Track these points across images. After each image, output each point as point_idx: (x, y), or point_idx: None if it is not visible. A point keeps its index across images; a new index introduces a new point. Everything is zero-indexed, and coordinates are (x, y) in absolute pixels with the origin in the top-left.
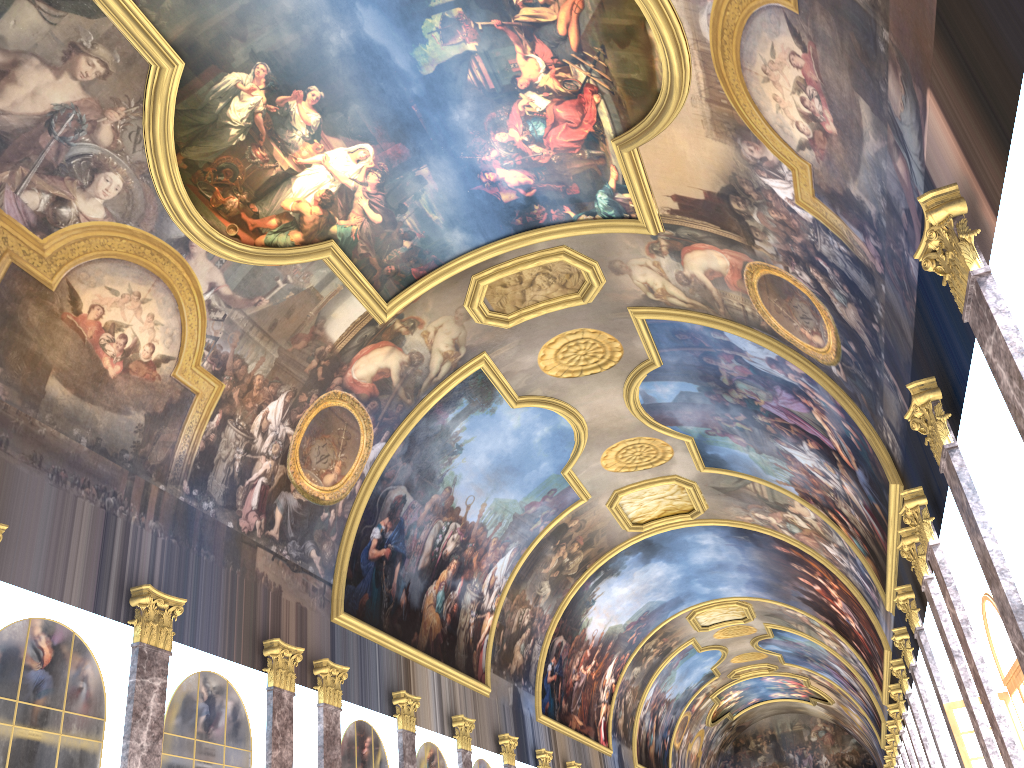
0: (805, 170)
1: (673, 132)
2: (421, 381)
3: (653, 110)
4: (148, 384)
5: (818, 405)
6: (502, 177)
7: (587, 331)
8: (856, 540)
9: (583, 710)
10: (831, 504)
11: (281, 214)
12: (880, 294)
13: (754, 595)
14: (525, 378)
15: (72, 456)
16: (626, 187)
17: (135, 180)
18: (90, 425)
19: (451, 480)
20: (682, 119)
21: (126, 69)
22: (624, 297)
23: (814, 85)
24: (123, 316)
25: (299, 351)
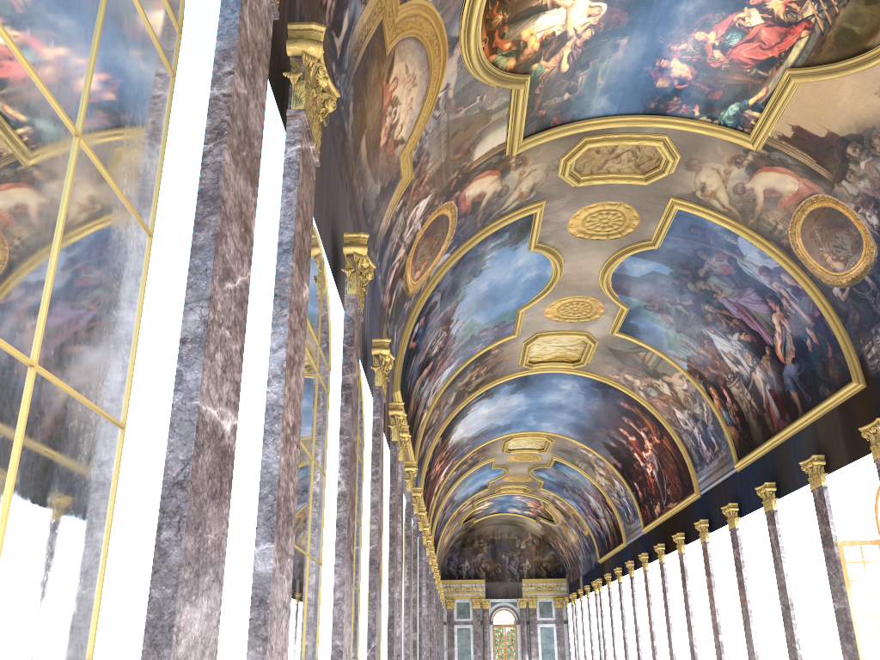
0: None
1: (845, 80)
2: (494, 211)
3: (851, 60)
4: (389, 160)
5: (786, 311)
6: (672, 67)
7: (623, 206)
8: (727, 412)
9: (428, 498)
10: (720, 382)
11: (515, 41)
12: None
13: (564, 434)
14: (552, 229)
15: (357, 211)
16: (761, 107)
17: None
18: (365, 186)
19: (461, 297)
20: (864, 74)
21: None
22: (675, 188)
23: None
24: (401, 94)
25: (454, 161)
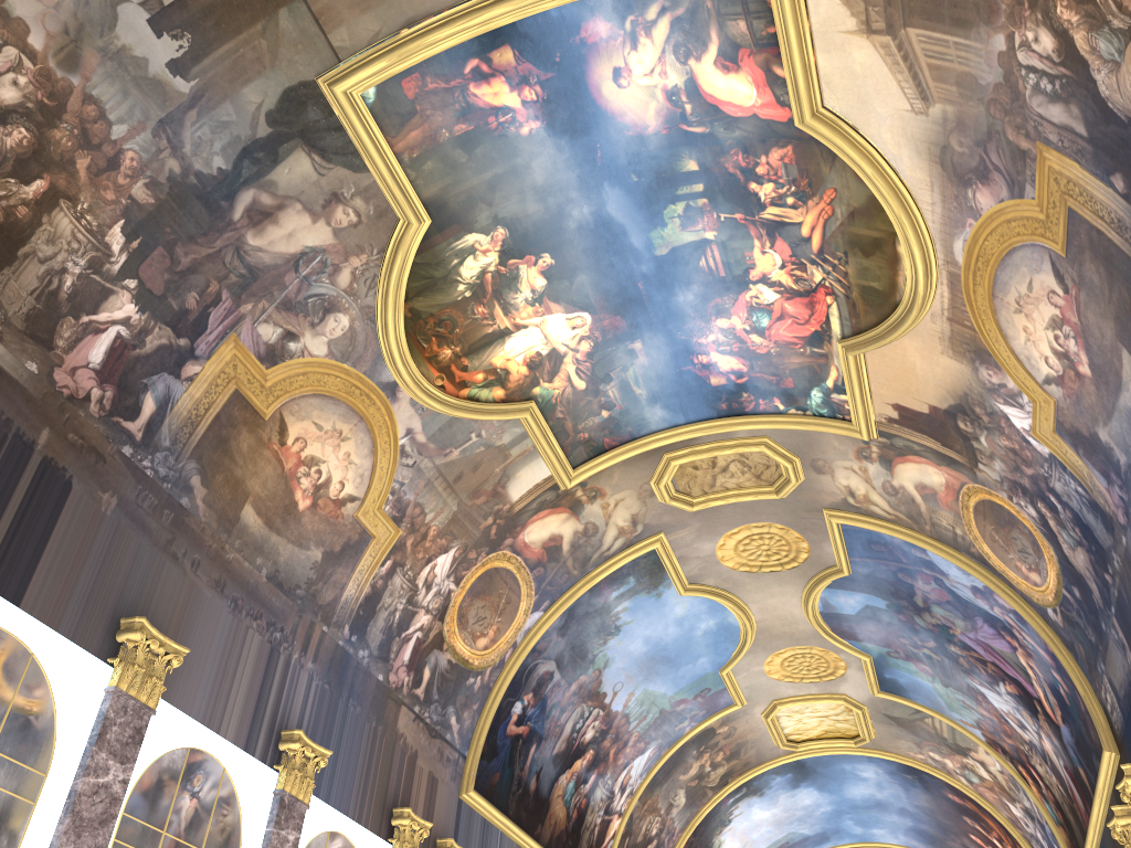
0: (1048, 404)
1: (906, 343)
2: (591, 553)
3: (888, 320)
4: (331, 521)
5: (1025, 646)
6: (715, 361)
7: (774, 526)
8: (1049, 804)
9: None
10: (1023, 758)
11: (489, 370)
12: (1119, 545)
13: (913, 845)
14: (699, 565)
15: (251, 585)
16: (844, 388)
17: (361, 323)
18: (272, 556)
19: (602, 662)
20: (918, 332)
21: (376, 220)
22: (821, 497)
23: (1072, 326)
24: (322, 451)
25: (477, 506)
